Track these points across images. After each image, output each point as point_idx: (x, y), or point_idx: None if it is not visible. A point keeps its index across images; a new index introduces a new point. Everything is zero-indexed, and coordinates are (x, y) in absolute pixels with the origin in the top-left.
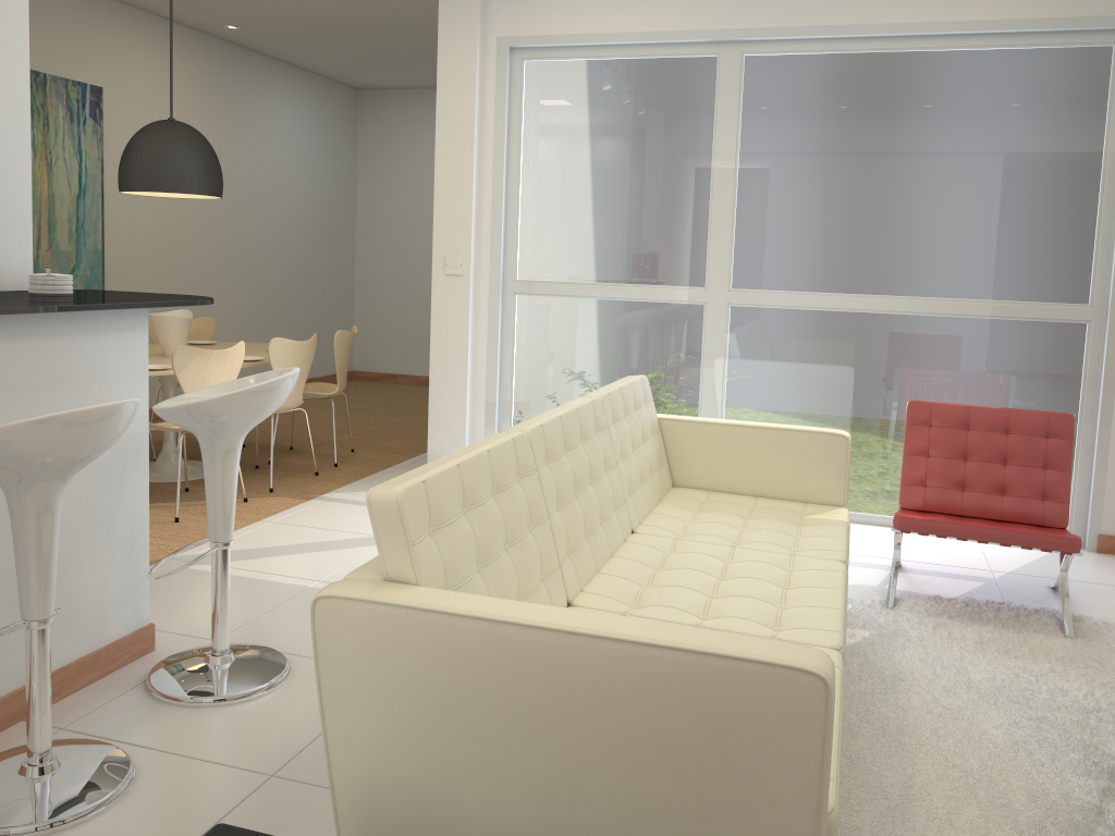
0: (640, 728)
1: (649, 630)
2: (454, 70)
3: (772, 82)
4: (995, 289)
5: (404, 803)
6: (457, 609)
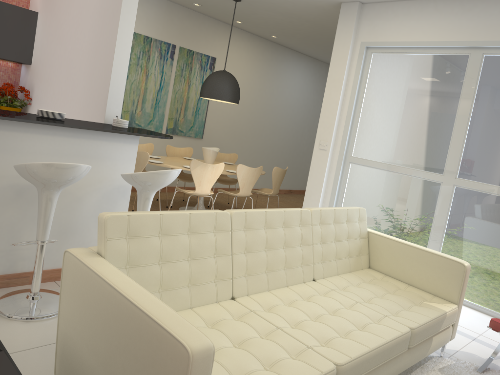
0: (131, 348)
1: (148, 303)
2: (338, 56)
3: (498, 70)
4: None
5: (70, 349)
6: (96, 269)
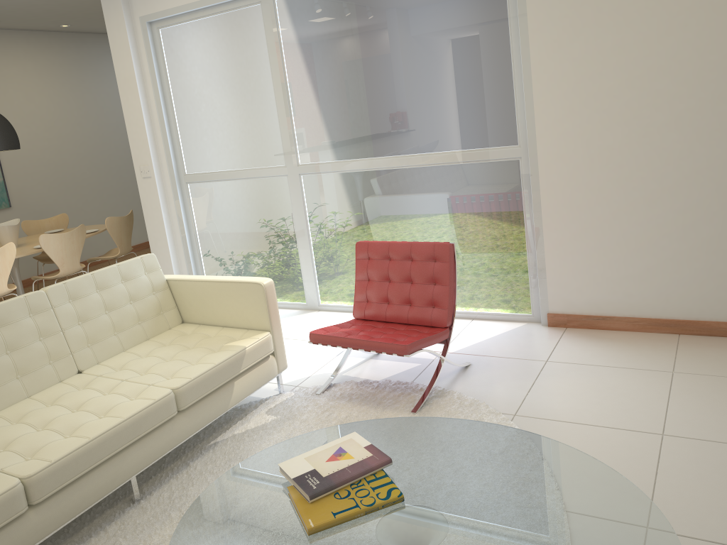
0: None
1: None
2: (118, 44)
3: (295, 16)
4: (456, 142)
5: None
6: None
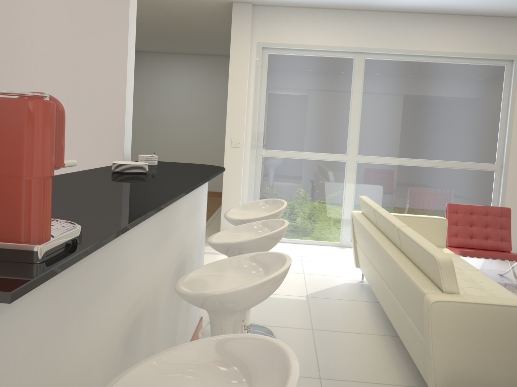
0: None
1: None
2: (238, 55)
3: (376, 70)
4: (461, 157)
5: (467, 380)
6: (493, 302)
